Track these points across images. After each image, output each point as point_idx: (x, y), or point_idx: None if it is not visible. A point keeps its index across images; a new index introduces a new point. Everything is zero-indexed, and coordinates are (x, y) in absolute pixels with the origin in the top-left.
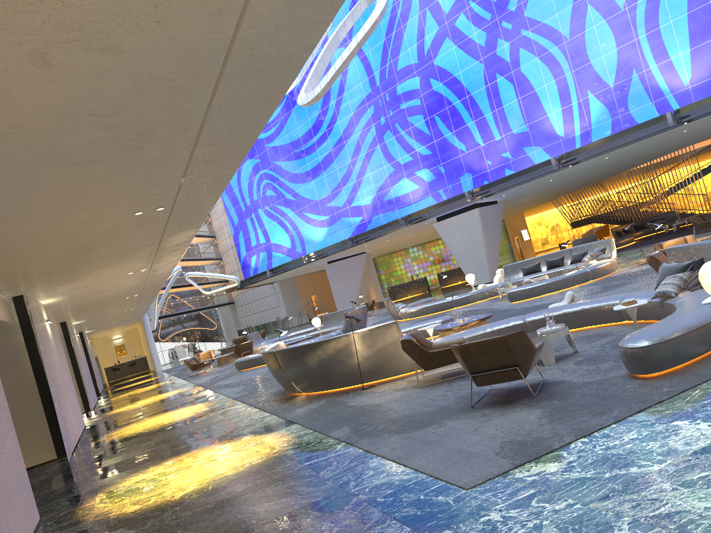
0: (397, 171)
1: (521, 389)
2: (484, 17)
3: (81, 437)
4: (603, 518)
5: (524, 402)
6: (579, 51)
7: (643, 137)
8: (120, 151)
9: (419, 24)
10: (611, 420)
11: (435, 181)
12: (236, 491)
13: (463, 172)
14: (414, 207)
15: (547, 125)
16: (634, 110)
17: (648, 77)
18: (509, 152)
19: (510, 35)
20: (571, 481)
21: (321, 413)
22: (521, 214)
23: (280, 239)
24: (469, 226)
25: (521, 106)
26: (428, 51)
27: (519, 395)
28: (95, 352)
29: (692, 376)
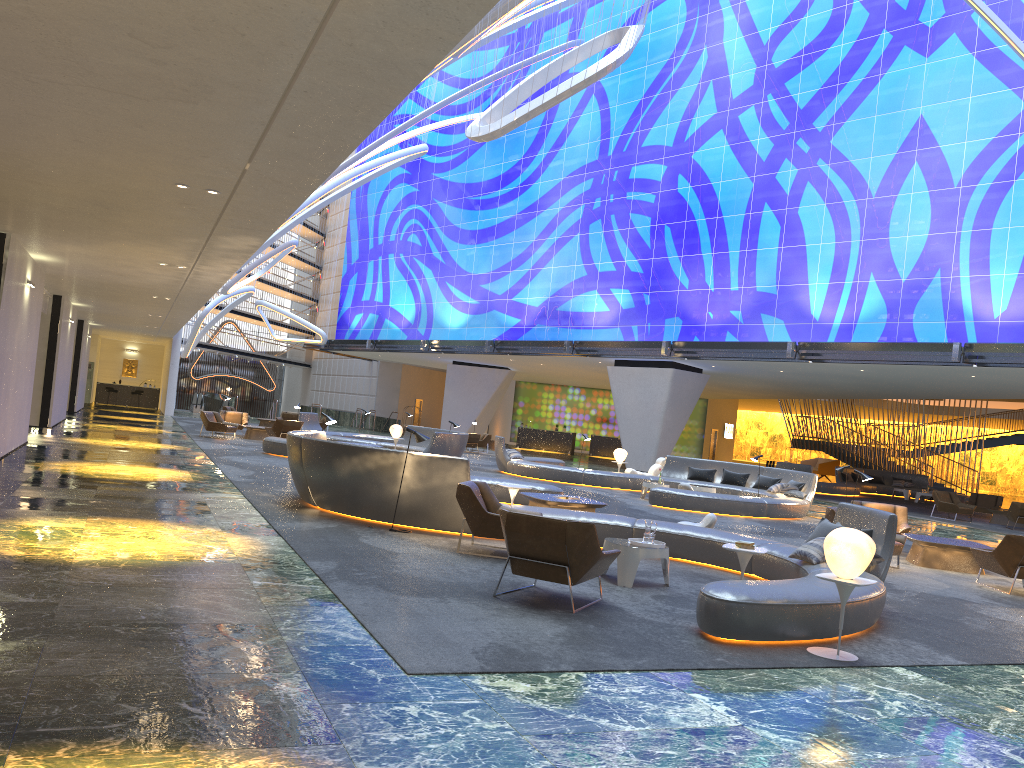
0: (589, 278)
1: (566, 599)
2: (780, 123)
3: (12, 453)
4: (523, 753)
5: (556, 613)
6: (881, 217)
7: (915, 361)
8: (165, 96)
9: (693, 97)
10: (630, 666)
11: (633, 311)
12: (150, 579)
13: (673, 314)
14: (592, 335)
15: (802, 297)
16: (919, 322)
17: (952, 287)
18: (741, 312)
19: (802, 161)
20: (526, 708)
21: (319, 537)
22: (734, 402)
23: (402, 305)
24: (652, 388)
25: (779, 258)
26: (691, 137)
27: (559, 604)
28: (93, 356)
29: (762, 657)
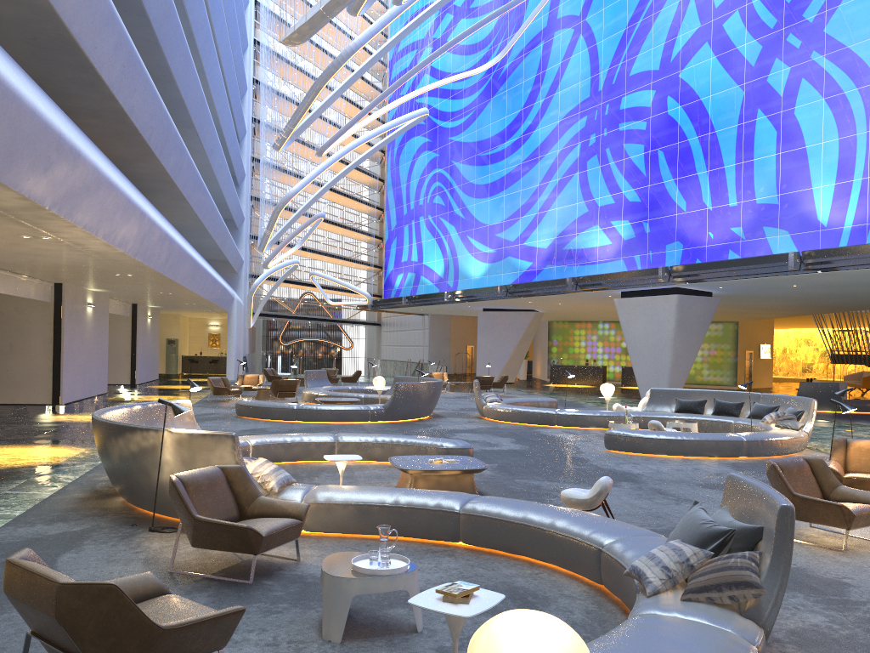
0: (590, 214)
1: None
2: (767, 22)
3: None
4: None
5: None
6: None
7: None
8: None
9: (675, 16)
10: None
11: (634, 241)
12: None
13: (673, 239)
14: (598, 269)
15: (807, 203)
16: None
17: None
18: (742, 227)
19: (795, 57)
20: None
21: (7, 555)
22: (768, 322)
23: (433, 262)
24: (658, 316)
25: (778, 165)
26: (677, 56)
27: None
28: (177, 333)
29: None
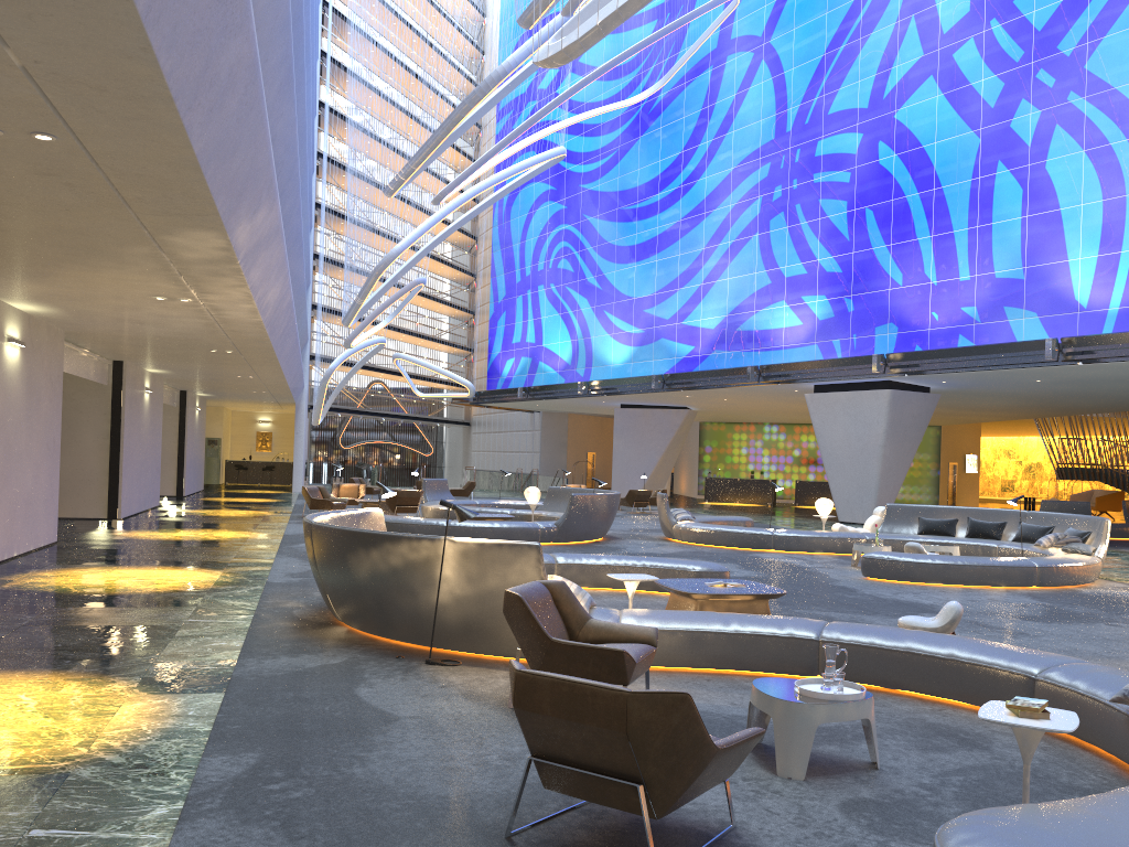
0: (774, 287)
1: (659, 833)
2: (1011, 54)
3: (9, 560)
4: None
5: None
6: None
7: None
8: None
9: (890, 41)
10: None
11: (832, 322)
12: None
13: (884, 320)
14: (783, 357)
15: (1061, 279)
16: None
17: None
18: (976, 307)
19: (1047, 98)
20: None
21: (289, 690)
22: (975, 427)
23: (557, 343)
24: (864, 416)
25: (1024, 231)
26: (892, 92)
27: None
28: (220, 431)
29: None
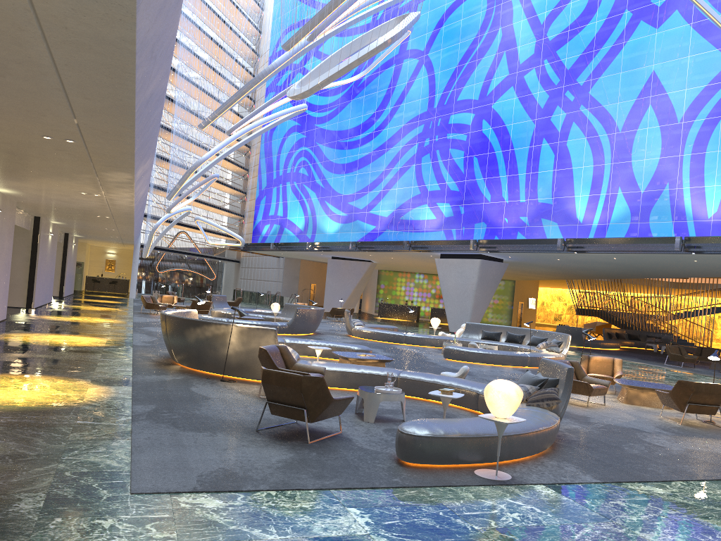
0: (422, 196)
1: (313, 432)
2: (553, 80)
3: None
4: None
5: (294, 444)
6: (625, 146)
7: (649, 251)
8: None
9: (492, 64)
10: (317, 486)
11: (452, 219)
12: None
13: (480, 220)
14: (425, 236)
15: (570, 206)
16: (654, 222)
17: (677, 196)
18: (527, 217)
19: (569, 107)
20: (202, 521)
21: (160, 387)
22: (535, 282)
23: (296, 218)
24: (466, 273)
25: (554, 178)
26: (491, 92)
27: (303, 436)
28: (83, 257)
29: (432, 478)
